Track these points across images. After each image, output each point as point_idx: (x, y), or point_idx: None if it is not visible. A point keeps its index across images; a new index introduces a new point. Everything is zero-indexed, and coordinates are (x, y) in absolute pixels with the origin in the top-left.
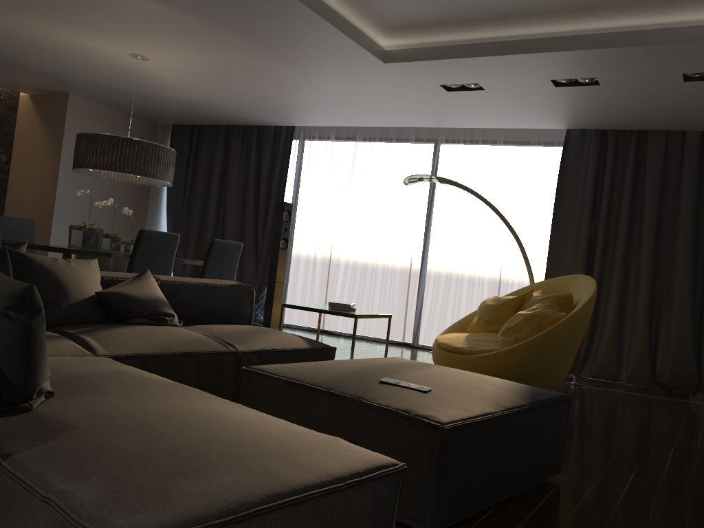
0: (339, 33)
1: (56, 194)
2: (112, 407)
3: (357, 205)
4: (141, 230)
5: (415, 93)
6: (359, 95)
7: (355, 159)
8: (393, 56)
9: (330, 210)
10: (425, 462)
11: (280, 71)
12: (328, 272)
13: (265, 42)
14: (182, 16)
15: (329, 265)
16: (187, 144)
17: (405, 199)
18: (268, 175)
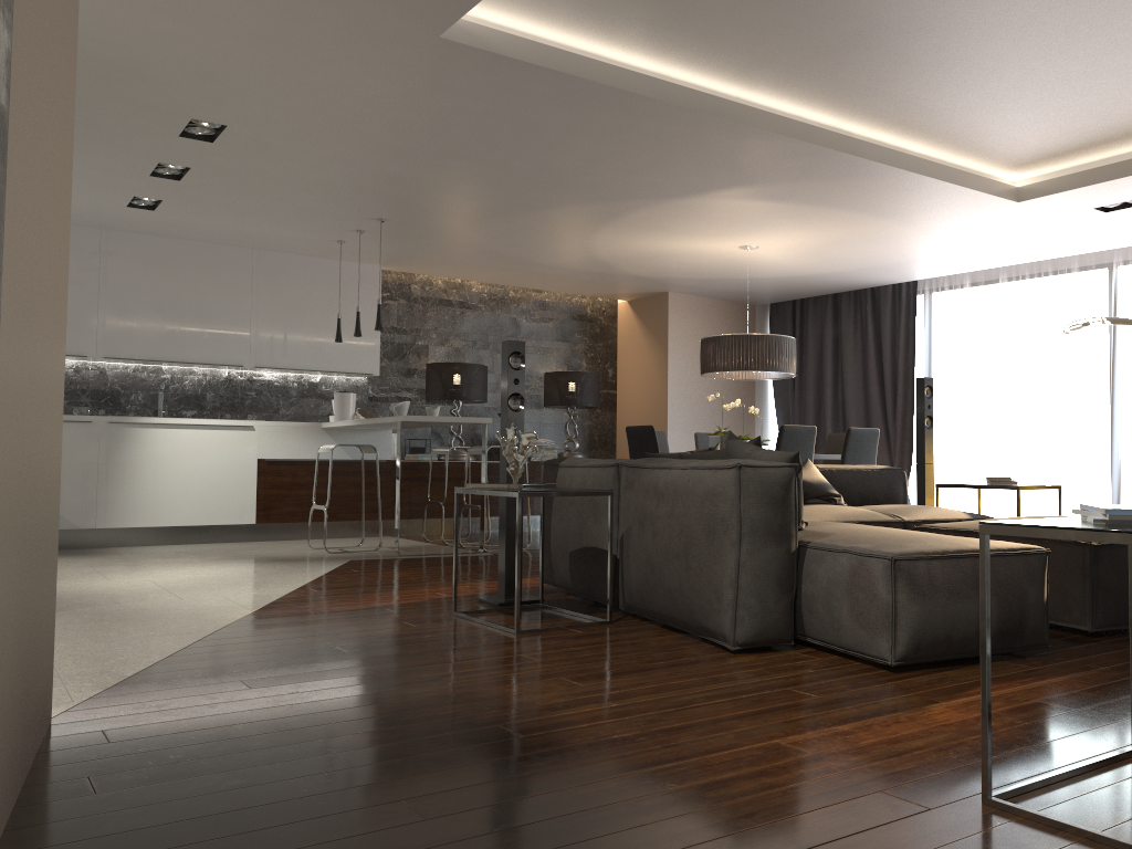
0: (960, 188)
1: (667, 403)
2: (846, 527)
3: (1010, 365)
4: (781, 426)
5: (1064, 221)
6: (993, 236)
7: (1000, 307)
8: (1027, 192)
9: (975, 376)
10: (1079, 574)
11: (897, 232)
12: (984, 457)
13: (880, 211)
14: (797, 207)
15: (983, 447)
16: (789, 323)
17: (1076, 348)
18: (891, 345)
